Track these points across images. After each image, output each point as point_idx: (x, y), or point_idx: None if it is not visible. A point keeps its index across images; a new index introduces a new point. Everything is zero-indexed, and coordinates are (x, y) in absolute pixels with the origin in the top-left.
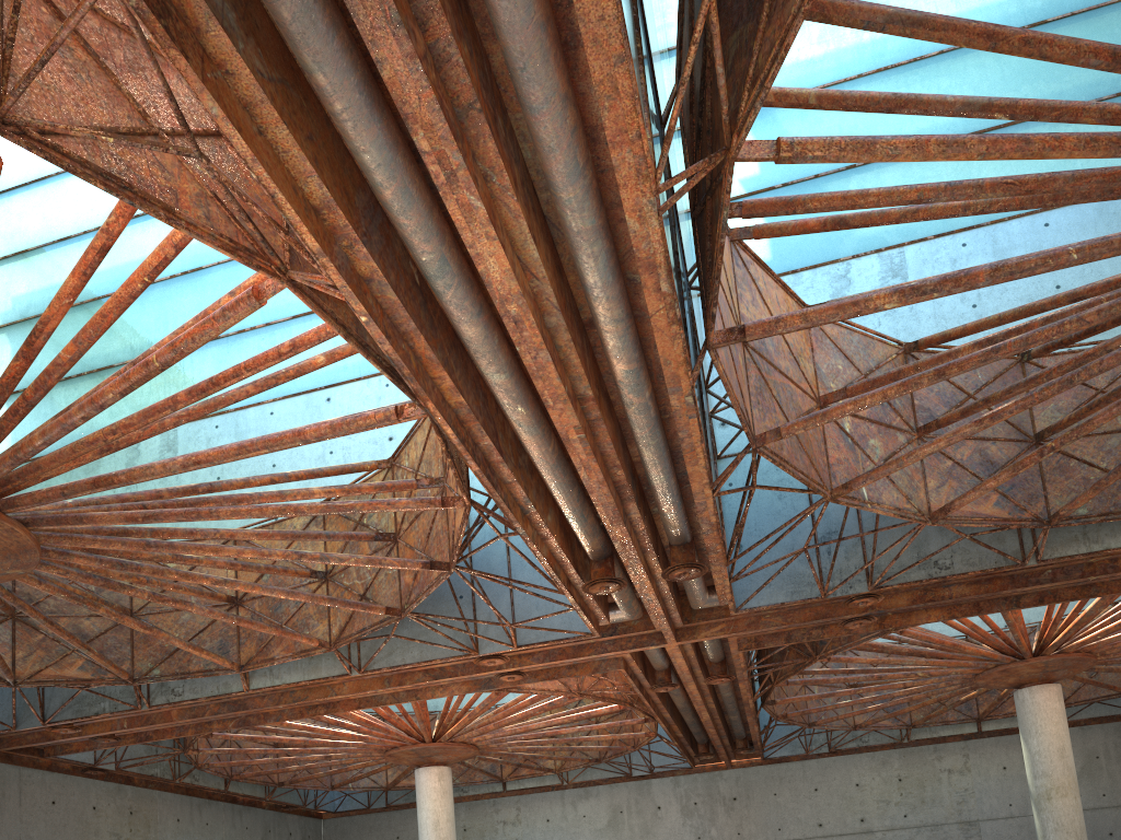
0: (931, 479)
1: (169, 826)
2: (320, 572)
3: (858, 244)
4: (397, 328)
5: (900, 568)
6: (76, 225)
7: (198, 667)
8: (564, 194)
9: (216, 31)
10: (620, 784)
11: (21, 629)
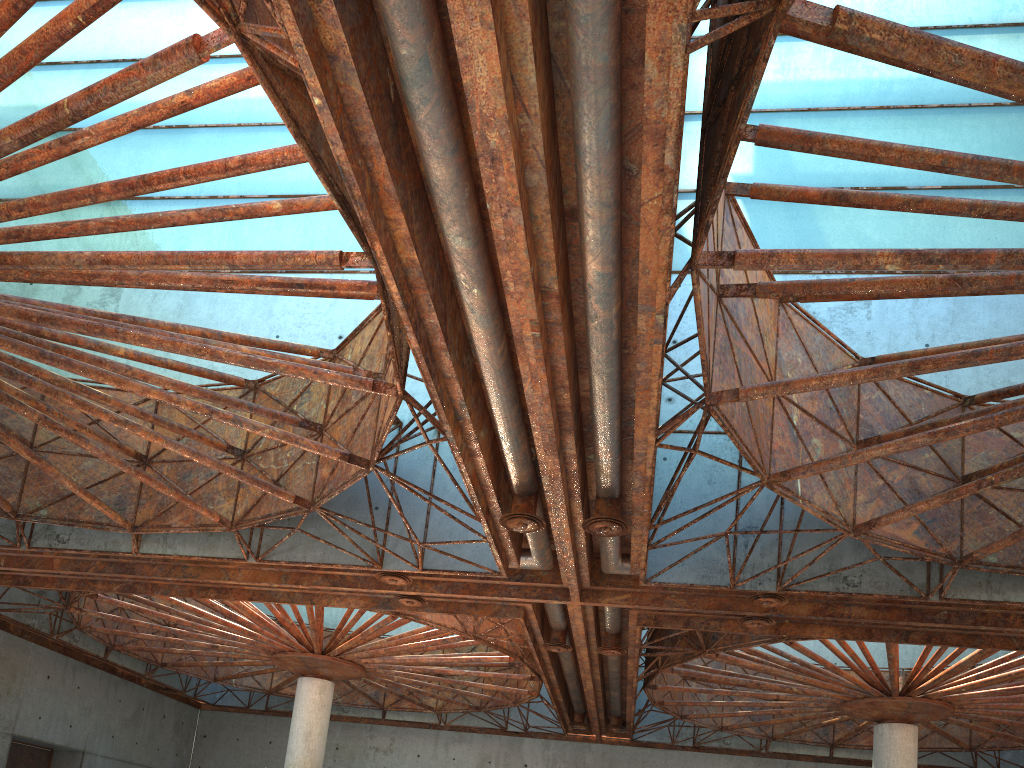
0: (860, 493)
1: (36, 681)
2: (237, 449)
3: None
4: (357, 138)
5: (810, 575)
6: (68, 53)
7: (89, 518)
8: (581, 6)
9: None
10: (493, 736)
11: None
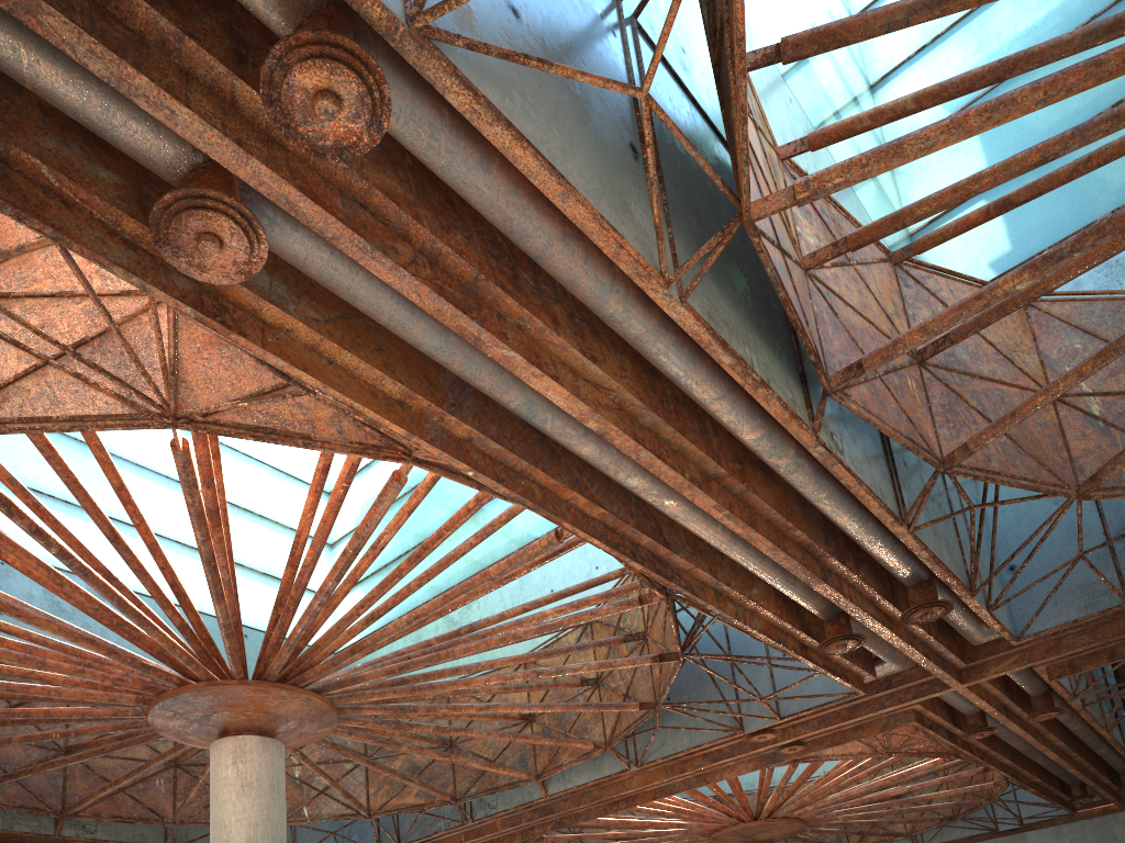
0: None
1: None
2: (590, 679)
3: (1118, 196)
4: (514, 469)
5: None
6: None
7: (504, 781)
8: (603, 312)
9: (266, 306)
10: (987, 842)
11: (371, 769)
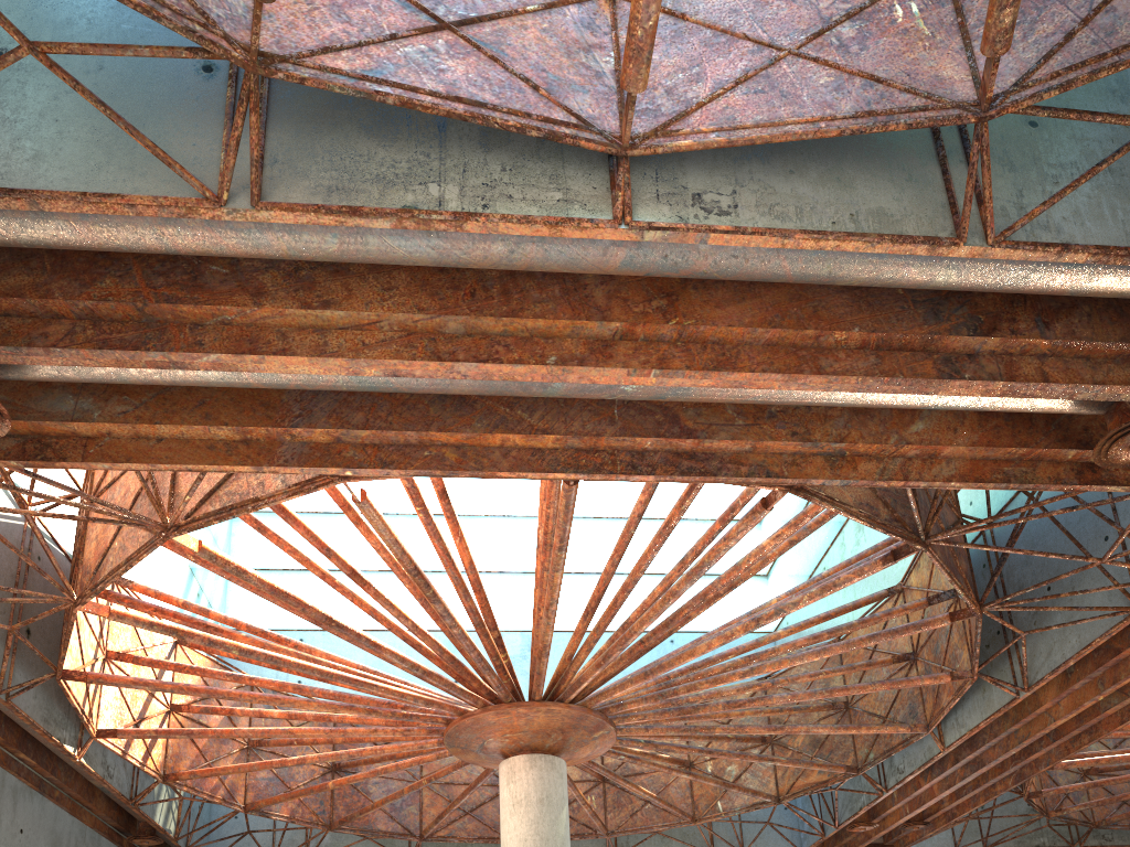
0: None
1: None
2: (944, 593)
3: None
4: (412, 444)
5: None
6: None
7: (897, 740)
8: (283, 254)
9: (74, 425)
10: None
11: (776, 751)
